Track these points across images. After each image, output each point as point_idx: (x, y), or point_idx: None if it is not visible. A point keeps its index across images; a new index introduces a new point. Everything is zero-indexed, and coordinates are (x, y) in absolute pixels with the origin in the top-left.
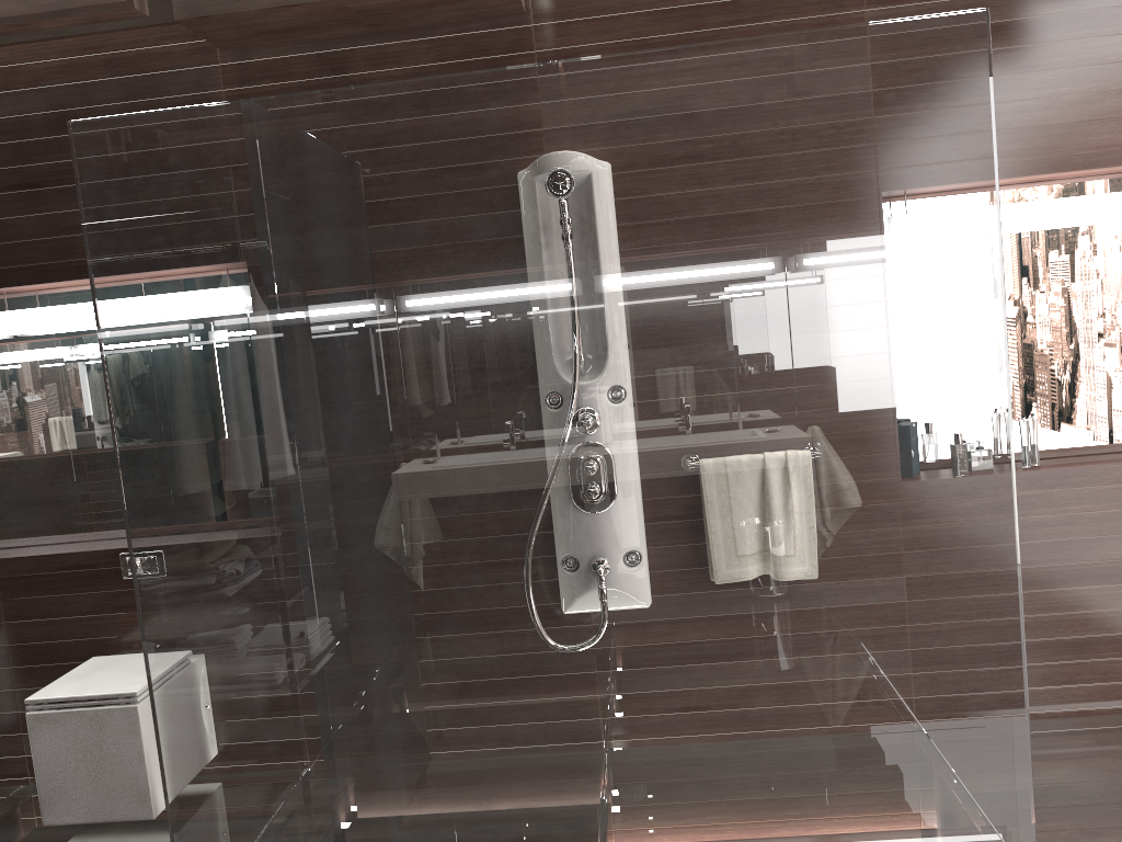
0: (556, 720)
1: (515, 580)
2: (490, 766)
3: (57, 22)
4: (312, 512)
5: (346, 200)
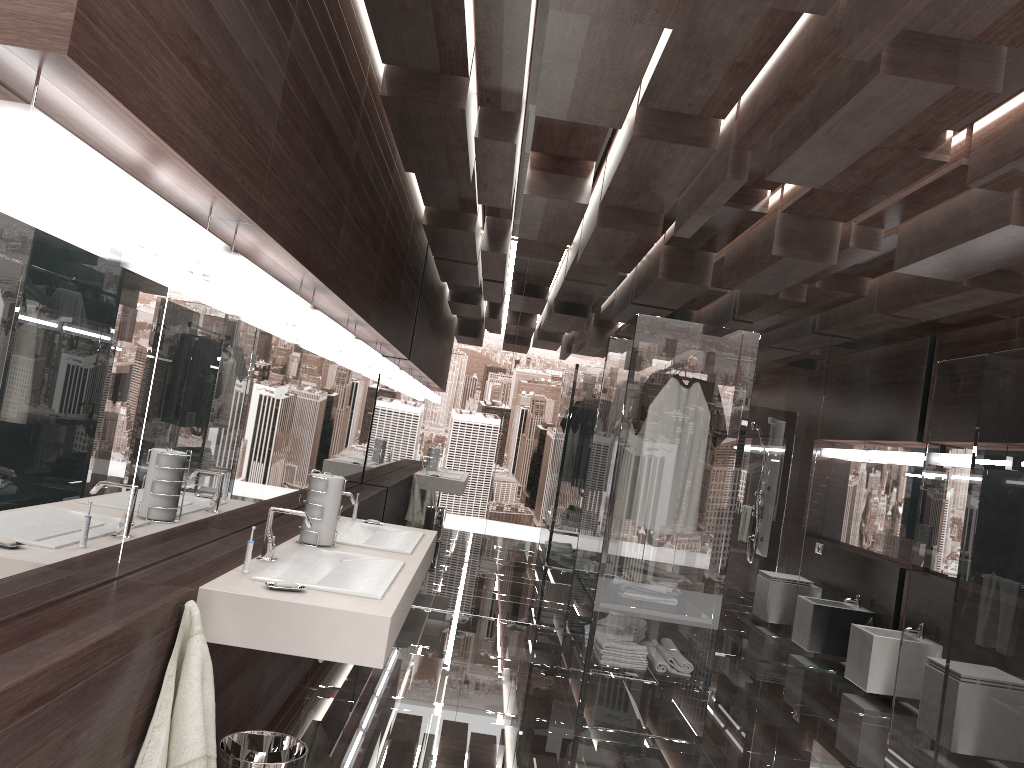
0: (1017, 739)
1: (1018, 642)
2: (988, 750)
3: (1014, 305)
4: (961, 570)
5: (1004, 408)
